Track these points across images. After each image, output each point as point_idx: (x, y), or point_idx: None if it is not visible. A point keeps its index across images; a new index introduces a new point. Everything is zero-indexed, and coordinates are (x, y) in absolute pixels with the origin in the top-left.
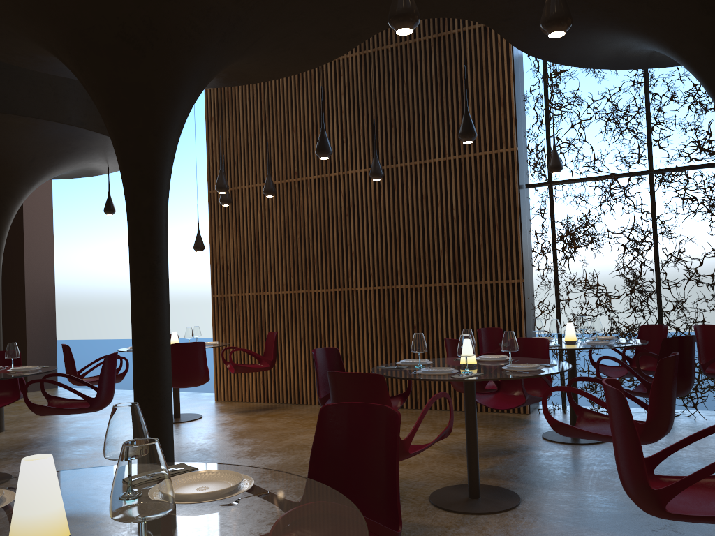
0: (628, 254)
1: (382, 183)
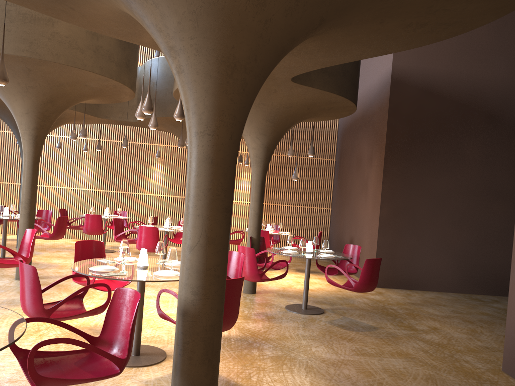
0: None
1: None
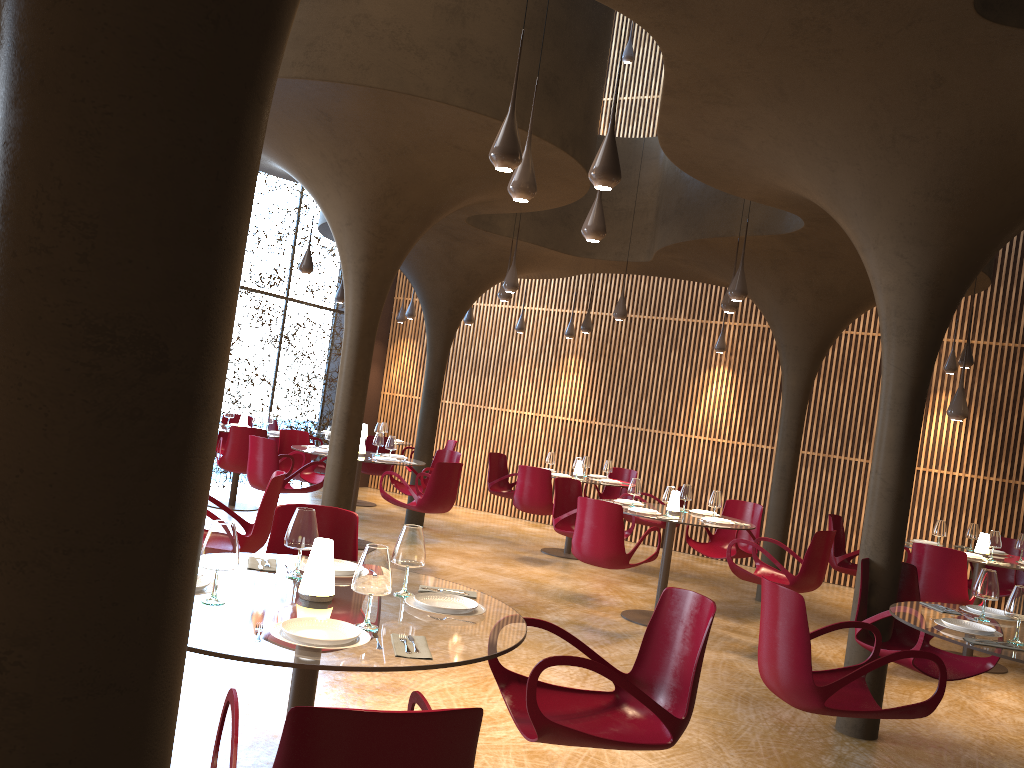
0: None
1: None
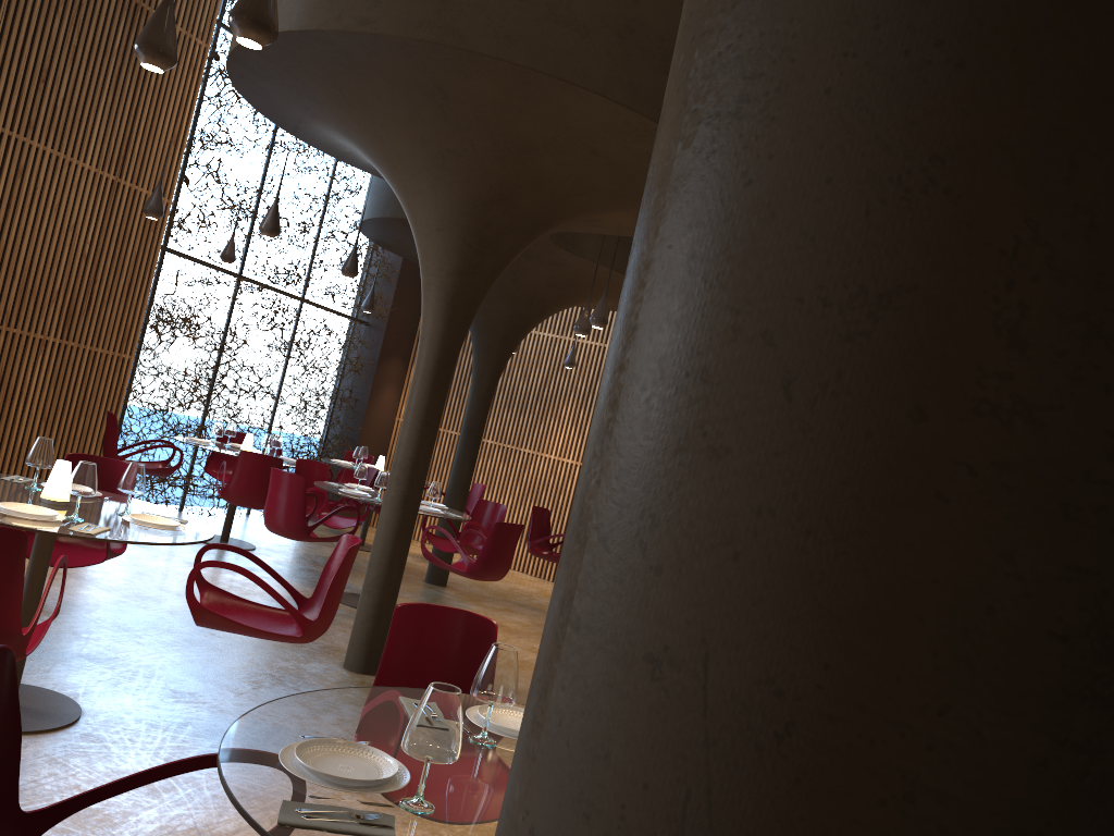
0: (199, 349)
1: (2, 156)
